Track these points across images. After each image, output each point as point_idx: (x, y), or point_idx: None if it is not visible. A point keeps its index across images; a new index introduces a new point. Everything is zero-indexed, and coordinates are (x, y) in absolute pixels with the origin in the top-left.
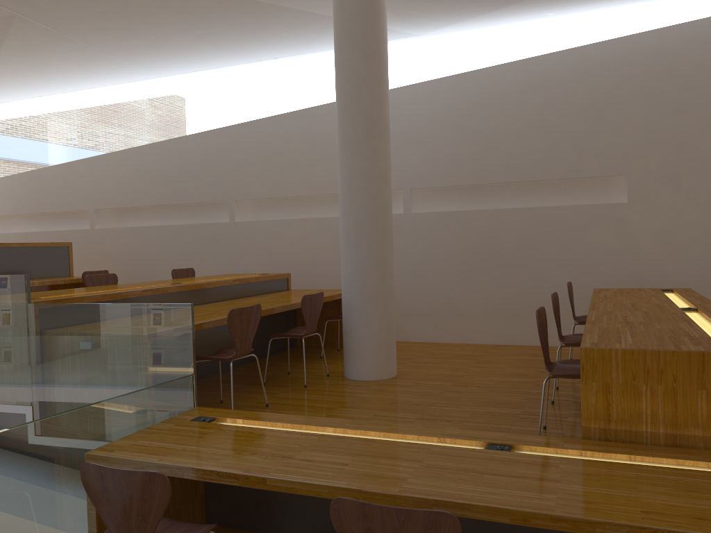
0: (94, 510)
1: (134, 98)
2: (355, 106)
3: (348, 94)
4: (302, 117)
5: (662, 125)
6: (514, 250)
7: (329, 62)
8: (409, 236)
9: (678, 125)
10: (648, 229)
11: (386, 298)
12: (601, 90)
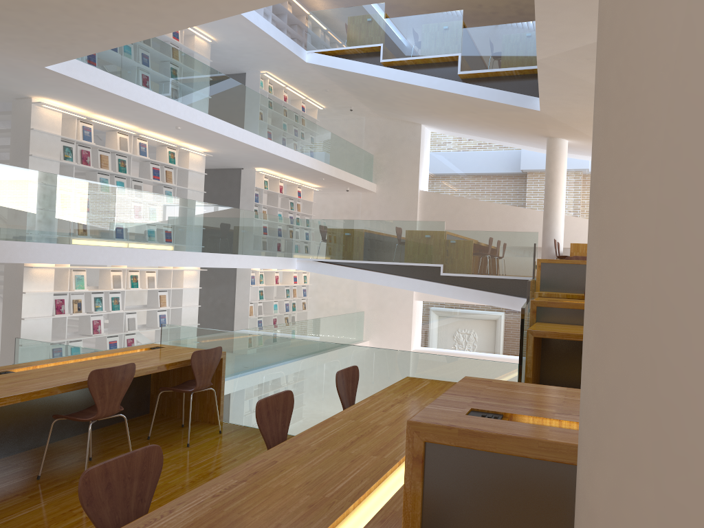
0: None
1: None
2: None
3: None
4: None
5: None
6: None
7: None
8: None
9: None
10: None
11: None
12: None
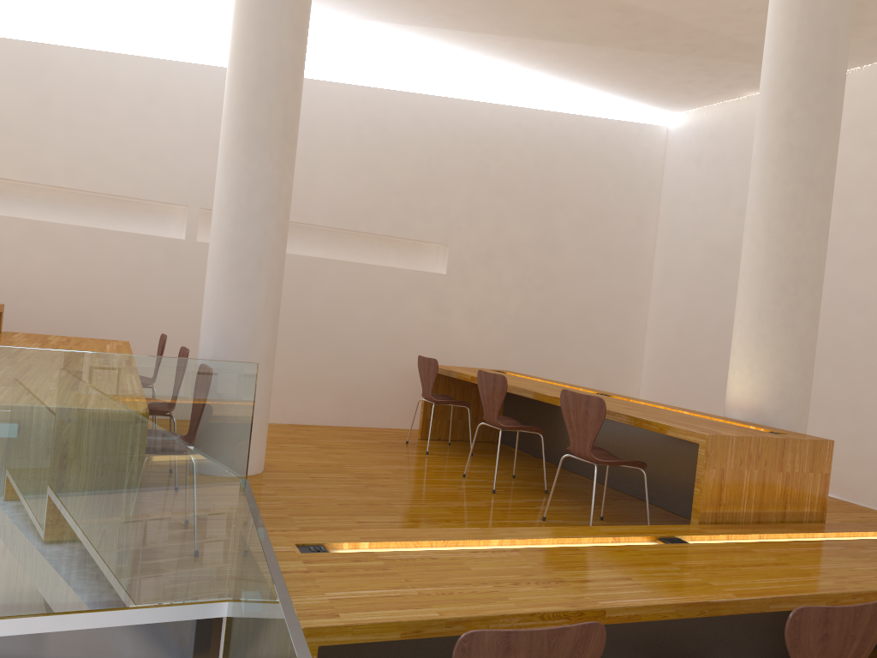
0: None
1: None
2: (274, 92)
3: (266, 72)
4: (27, 54)
5: (485, 202)
6: (325, 310)
7: None
8: (190, 272)
9: (497, 205)
10: (460, 305)
11: (273, 363)
12: (437, 149)
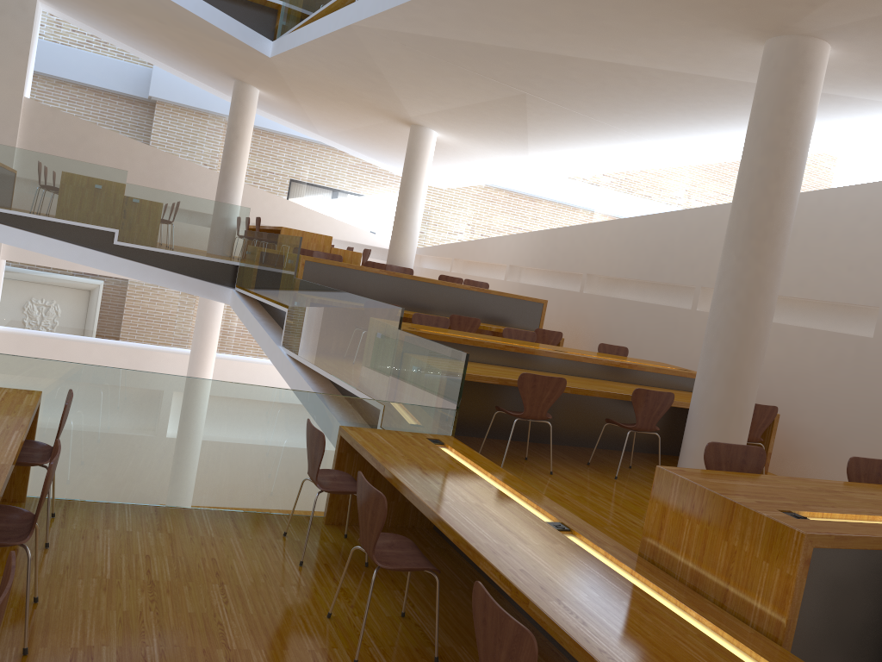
0: (334, 464)
1: (644, 167)
2: (742, 201)
3: (740, 188)
4: None
5: None
6: None
7: (837, 140)
8: (872, 368)
9: None
10: None
11: (729, 417)
12: None
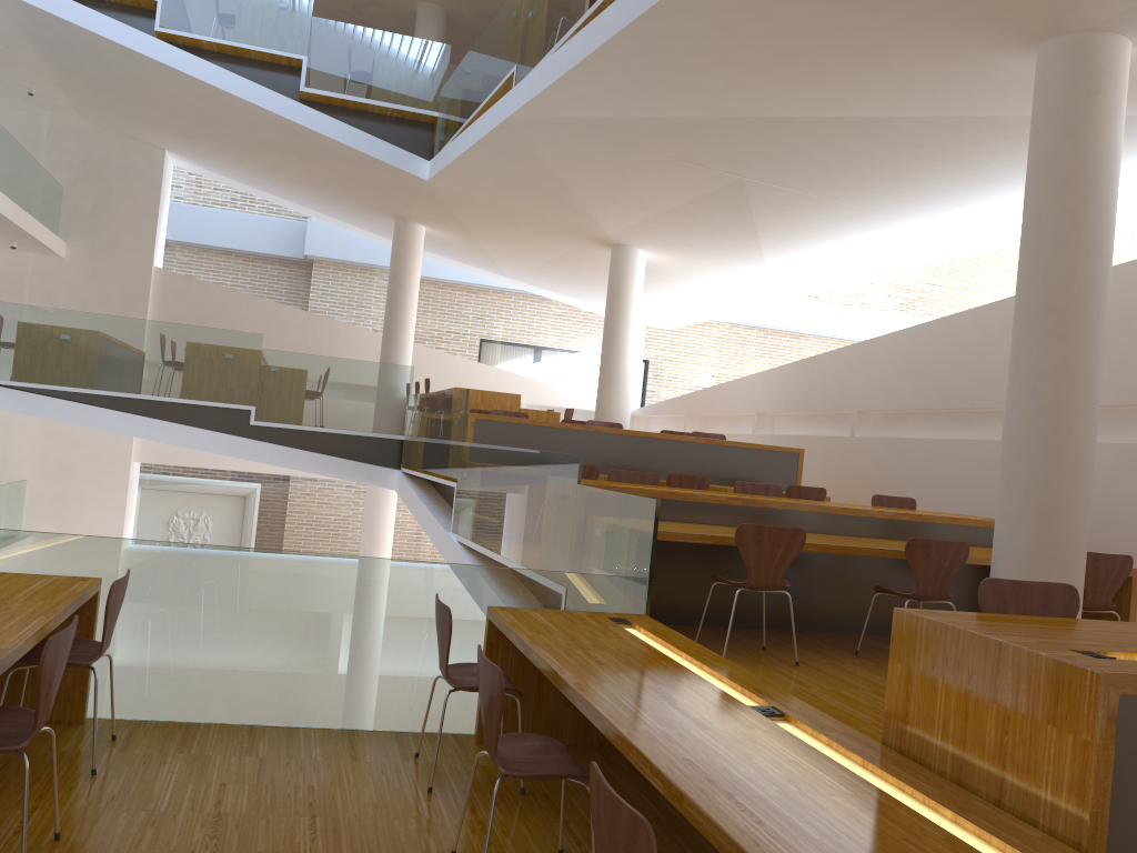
0: None
1: (919, 260)
2: (1030, 263)
3: (1025, 246)
4: (1118, 277)
5: None
6: None
7: None
8: None
9: None
10: None
11: (1048, 567)
12: None
